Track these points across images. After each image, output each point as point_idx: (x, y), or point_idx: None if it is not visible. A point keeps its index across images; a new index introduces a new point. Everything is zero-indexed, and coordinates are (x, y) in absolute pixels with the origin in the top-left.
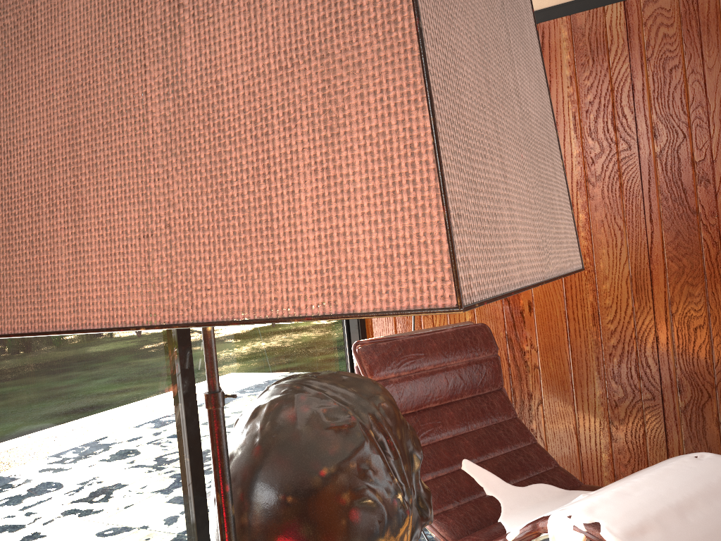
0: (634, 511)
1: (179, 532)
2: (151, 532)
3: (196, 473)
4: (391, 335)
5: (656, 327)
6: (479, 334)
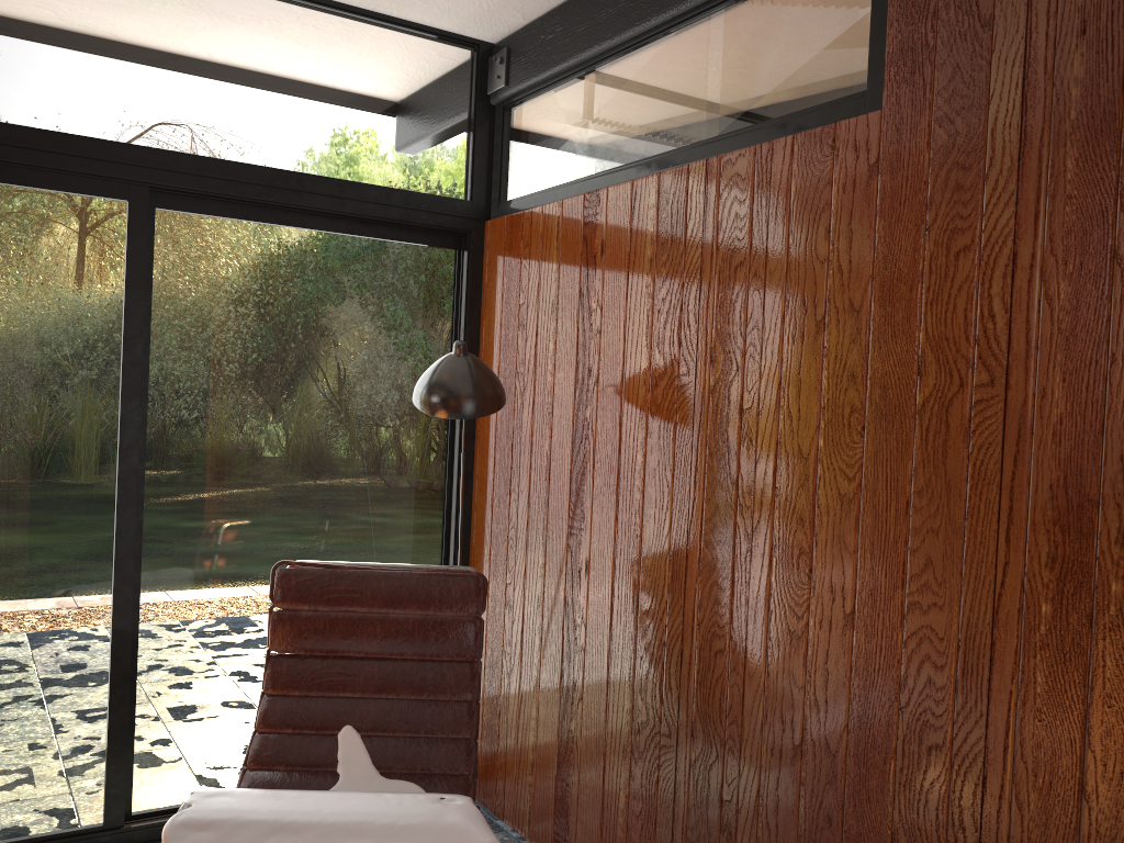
0: (235, 811)
1: (86, 703)
2: (46, 693)
3: (118, 653)
4: (342, 562)
5: (683, 636)
6: (459, 585)
